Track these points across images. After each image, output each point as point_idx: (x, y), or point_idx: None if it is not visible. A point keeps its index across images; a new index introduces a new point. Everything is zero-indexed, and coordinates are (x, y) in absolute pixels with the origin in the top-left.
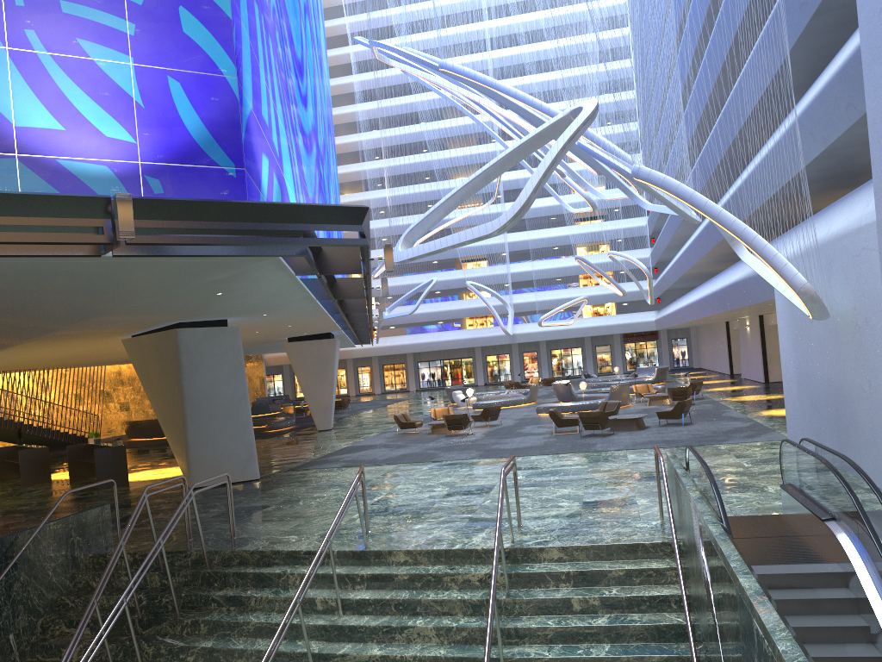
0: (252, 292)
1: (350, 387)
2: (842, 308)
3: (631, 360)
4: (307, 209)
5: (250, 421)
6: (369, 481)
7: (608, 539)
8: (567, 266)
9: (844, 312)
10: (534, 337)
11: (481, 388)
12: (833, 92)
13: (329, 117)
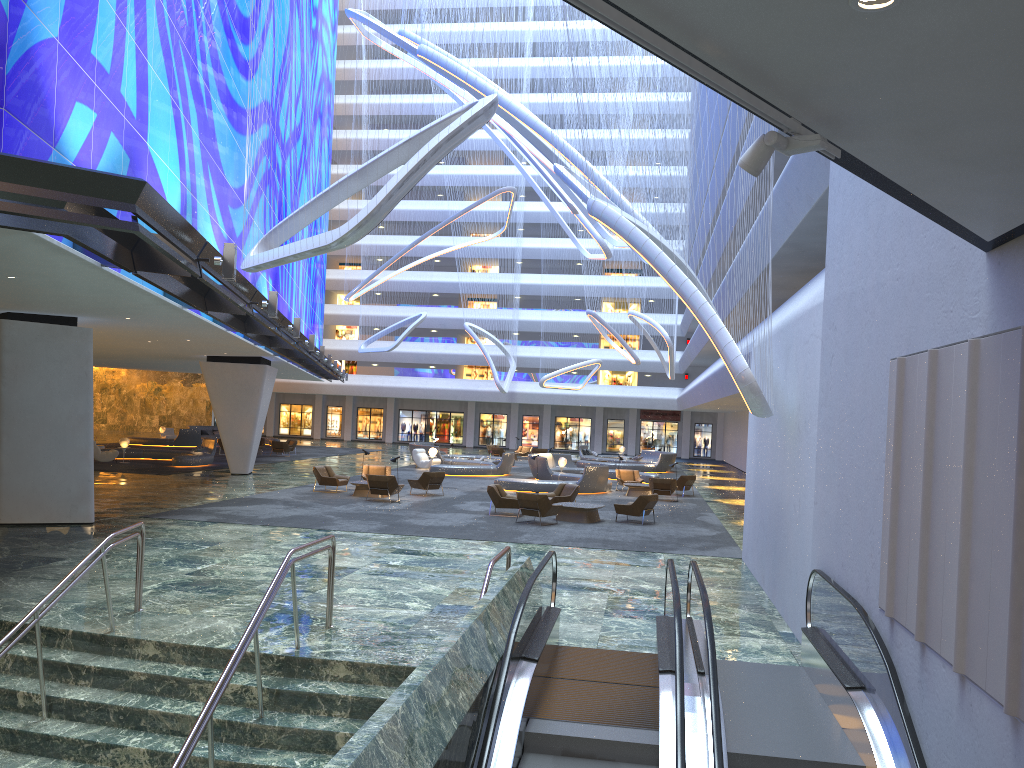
0: (64, 282)
1: (315, 428)
2: (791, 406)
3: (646, 441)
4: (47, 170)
5: (90, 450)
6: (218, 543)
7: (416, 659)
8: (585, 322)
9: (792, 411)
10: (537, 399)
11: (466, 450)
12: None
13: (322, 103)
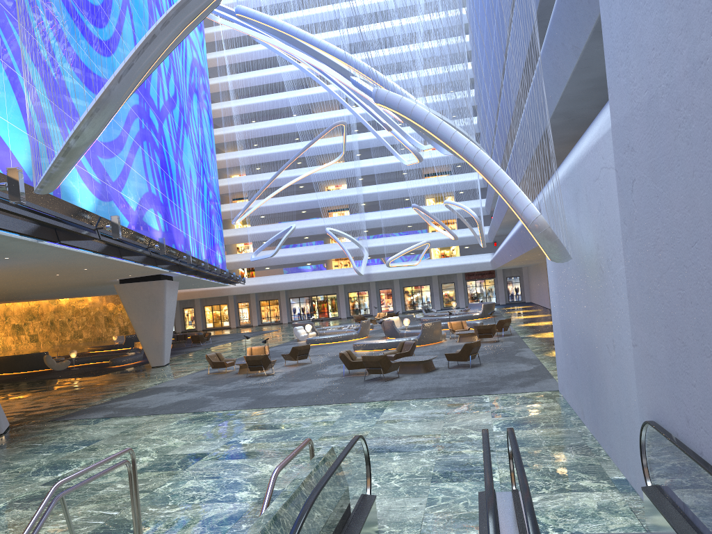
0: None
1: (231, 320)
2: (588, 247)
3: (472, 296)
4: None
5: None
6: (96, 441)
7: None
8: (415, 215)
9: (590, 252)
10: (387, 276)
11: (341, 321)
12: None
13: (197, 82)
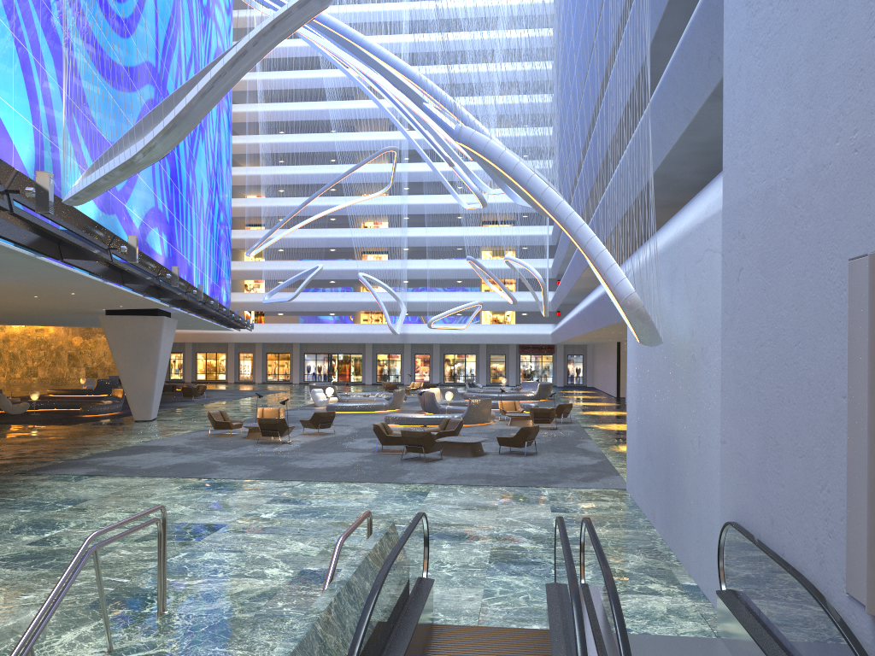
0: None
1: (229, 373)
2: (681, 332)
3: (525, 373)
4: None
5: None
6: (84, 501)
7: None
8: (467, 268)
9: (683, 338)
10: (426, 339)
11: (365, 387)
12: (695, 39)
13: None
